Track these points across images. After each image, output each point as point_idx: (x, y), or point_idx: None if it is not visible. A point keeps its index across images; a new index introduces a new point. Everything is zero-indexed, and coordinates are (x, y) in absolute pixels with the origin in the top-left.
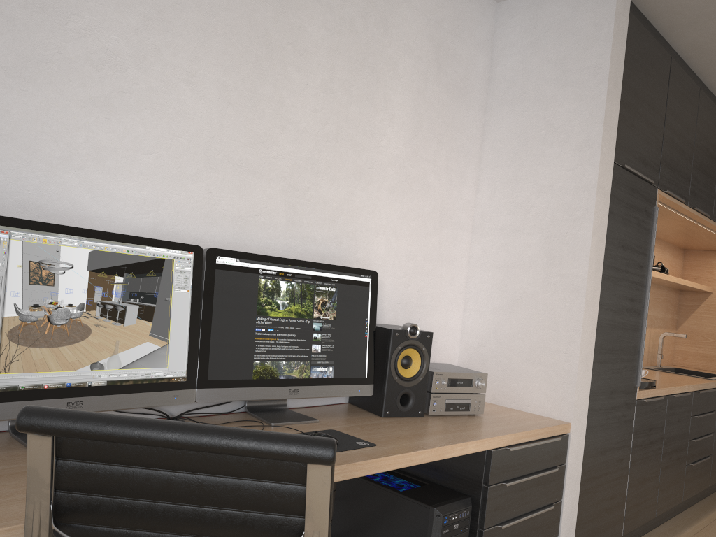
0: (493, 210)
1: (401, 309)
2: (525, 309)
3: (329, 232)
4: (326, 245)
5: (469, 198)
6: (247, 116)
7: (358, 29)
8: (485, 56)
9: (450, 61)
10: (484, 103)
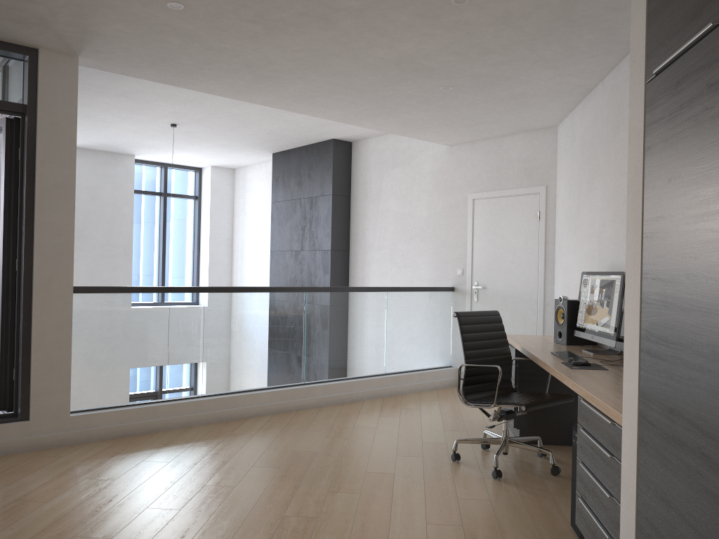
0: None
1: None
2: None
3: None
4: None
5: None
6: None
7: None
8: None
9: None
10: None
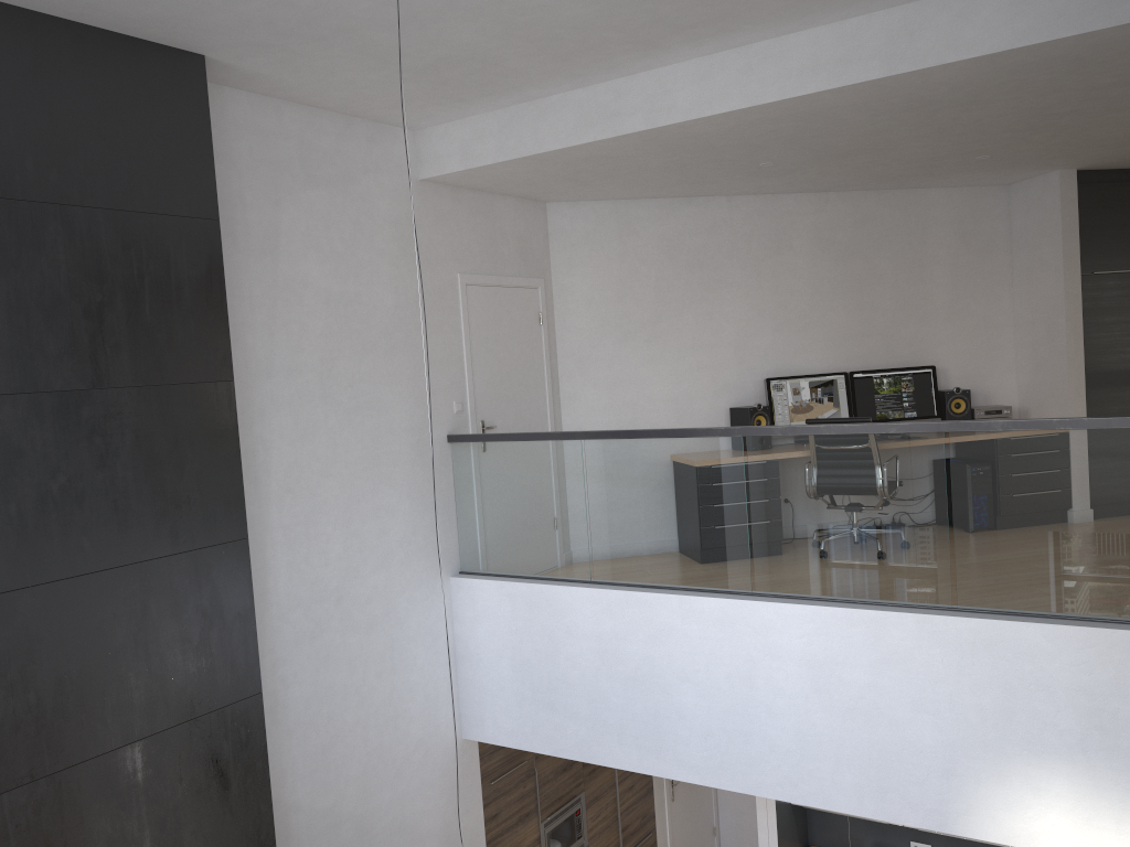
0: (1022, 312)
1: (964, 380)
2: (1043, 367)
3: (909, 351)
4: (908, 357)
5: (1007, 307)
6: (857, 313)
7: (907, 251)
8: (1003, 221)
9: (974, 237)
10: (1008, 248)
